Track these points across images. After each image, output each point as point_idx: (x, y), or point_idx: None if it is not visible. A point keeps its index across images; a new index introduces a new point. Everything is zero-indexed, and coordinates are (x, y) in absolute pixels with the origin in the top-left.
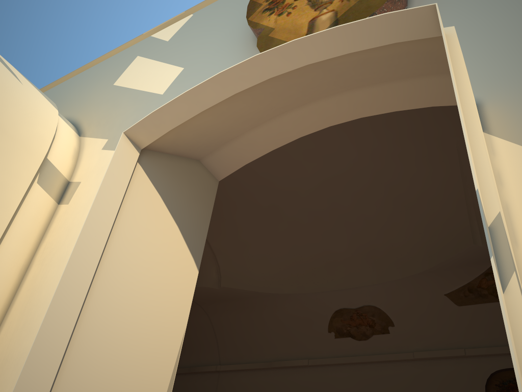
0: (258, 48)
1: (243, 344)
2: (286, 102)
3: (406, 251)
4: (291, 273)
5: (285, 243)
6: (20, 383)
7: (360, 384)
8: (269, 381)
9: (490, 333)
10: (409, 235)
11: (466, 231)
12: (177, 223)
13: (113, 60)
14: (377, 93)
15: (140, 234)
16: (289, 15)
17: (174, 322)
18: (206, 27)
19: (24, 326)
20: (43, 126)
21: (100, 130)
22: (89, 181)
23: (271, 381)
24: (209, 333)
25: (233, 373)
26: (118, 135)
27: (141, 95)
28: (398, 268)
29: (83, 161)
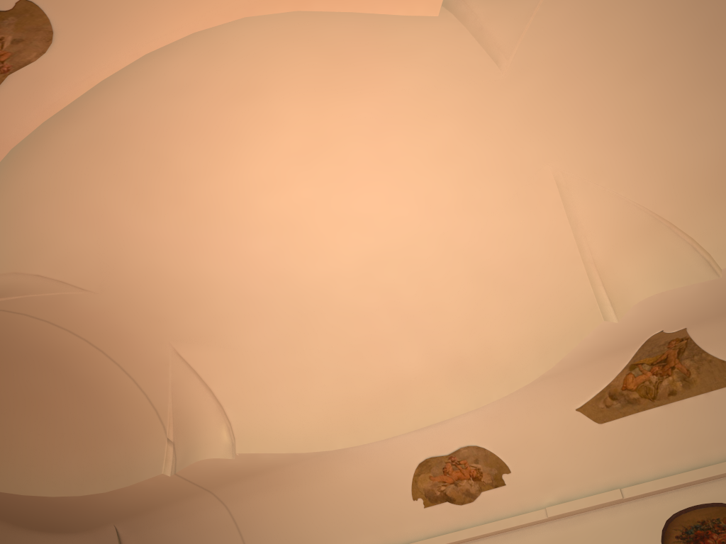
0: None
1: (287, 542)
2: None
3: (509, 353)
4: (344, 416)
5: (328, 371)
6: None
7: None
8: None
9: (654, 457)
10: (509, 326)
11: (590, 304)
12: None
13: None
14: None
15: None
16: None
17: None
18: None
19: None
20: None
21: None
22: None
23: None
24: (231, 534)
25: None
26: None
27: None
28: (501, 380)
29: None
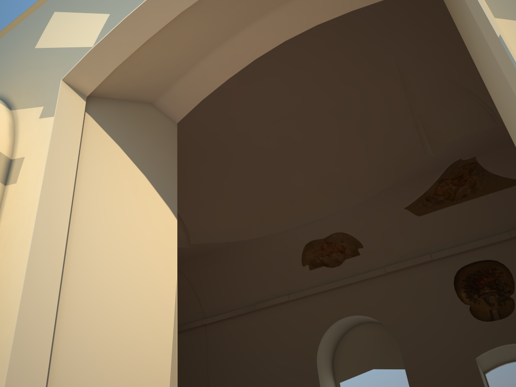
0: None
1: (224, 294)
2: (236, 20)
3: (363, 175)
4: (257, 217)
5: (245, 190)
6: (12, 369)
7: (340, 307)
8: (255, 322)
9: (451, 234)
10: (363, 158)
11: (416, 144)
12: (144, 172)
13: (28, 22)
14: None
15: (107, 189)
16: None
17: (164, 275)
18: None
19: (0, 317)
20: None
21: (32, 99)
22: (34, 154)
23: (257, 322)
24: (188, 291)
25: (219, 324)
26: (53, 100)
27: (69, 52)
28: (358, 192)
29: (21, 135)
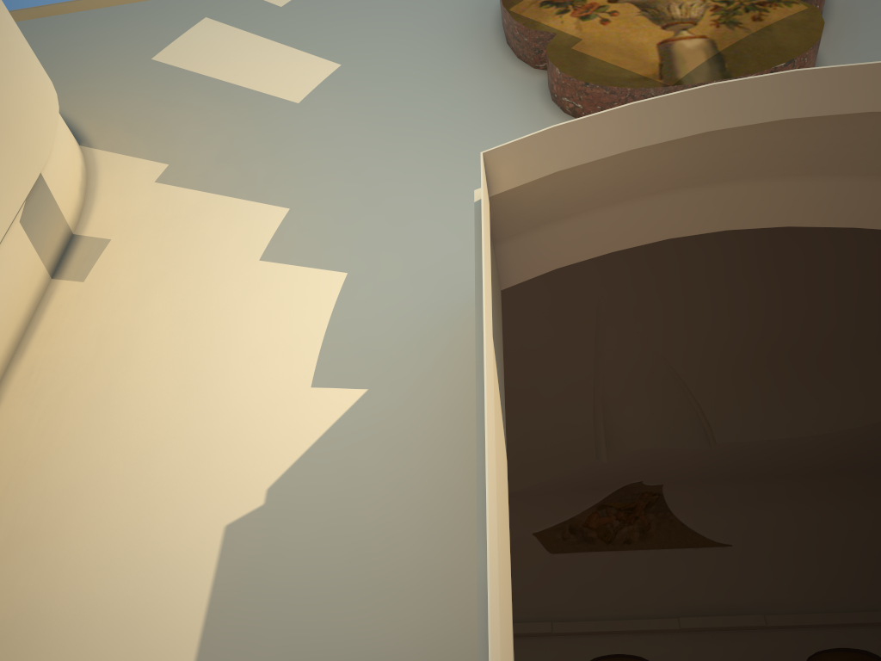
0: (556, 65)
1: None
2: (704, 171)
3: None
4: None
5: None
6: None
7: None
8: None
9: (591, 598)
10: None
11: (586, 437)
12: (495, 358)
13: (137, 12)
14: (847, 190)
15: None
16: (606, 24)
17: (507, 559)
18: (376, 3)
19: (12, 545)
20: (40, 103)
21: (138, 142)
22: (138, 243)
23: None
24: None
25: None
26: (195, 161)
27: (241, 94)
28: None
29: (105, 198)
